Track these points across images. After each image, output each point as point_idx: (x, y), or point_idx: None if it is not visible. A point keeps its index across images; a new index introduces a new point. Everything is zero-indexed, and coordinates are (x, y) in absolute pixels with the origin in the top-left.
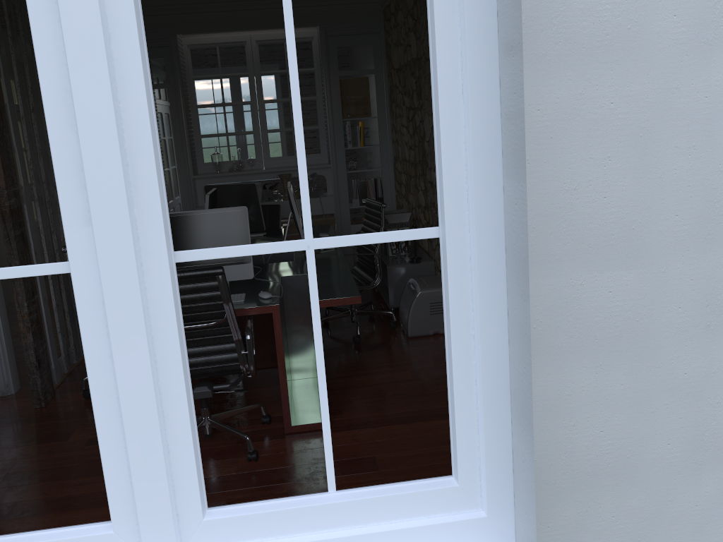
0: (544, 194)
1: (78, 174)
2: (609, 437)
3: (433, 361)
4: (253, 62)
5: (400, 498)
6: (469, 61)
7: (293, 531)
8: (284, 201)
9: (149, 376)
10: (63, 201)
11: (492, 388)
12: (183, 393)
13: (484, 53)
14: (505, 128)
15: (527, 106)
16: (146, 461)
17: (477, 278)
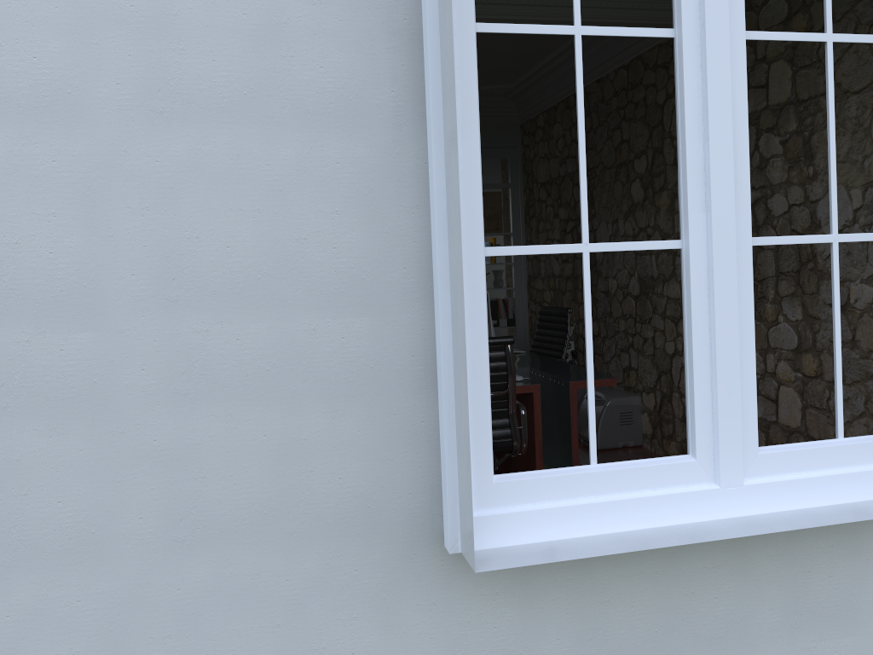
0: None
1: (700, 174)
2: None
3: None
4: None
5: None
6: None
7: (819, 467)
8: None
9: (736, 329)
10: (689, 193)
11: None
12: (753, 346)
13: None
14: None
15: None
16: (728, 398)
17: None
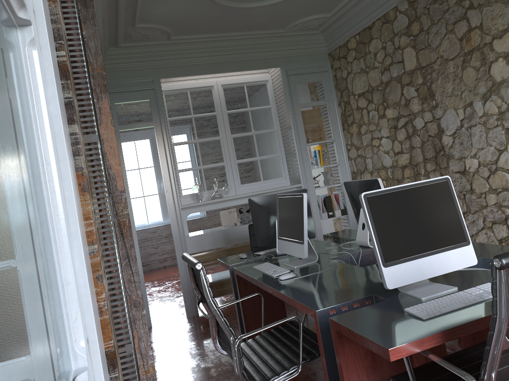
0: None
1: None
2: None
3: None
4: (219, 103)
5: None
6: None
7: None
8: None
9: None
10: None
11: None
12: None
13: None
14: None
15: None
16: None
17: None
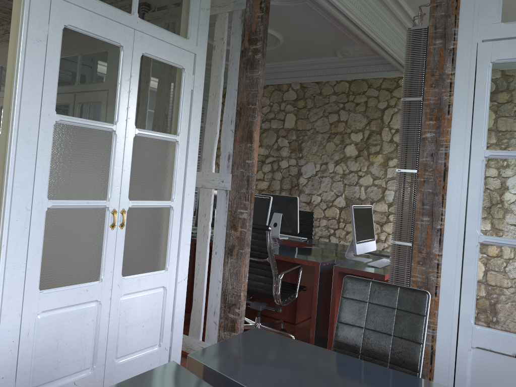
0: None
1: None
2: None
3: None
4: None
5: None
6: None
7: None
8: None
9: None
10: None
11: None
12: None
13: None
14: None
15: None
16: None
17: None
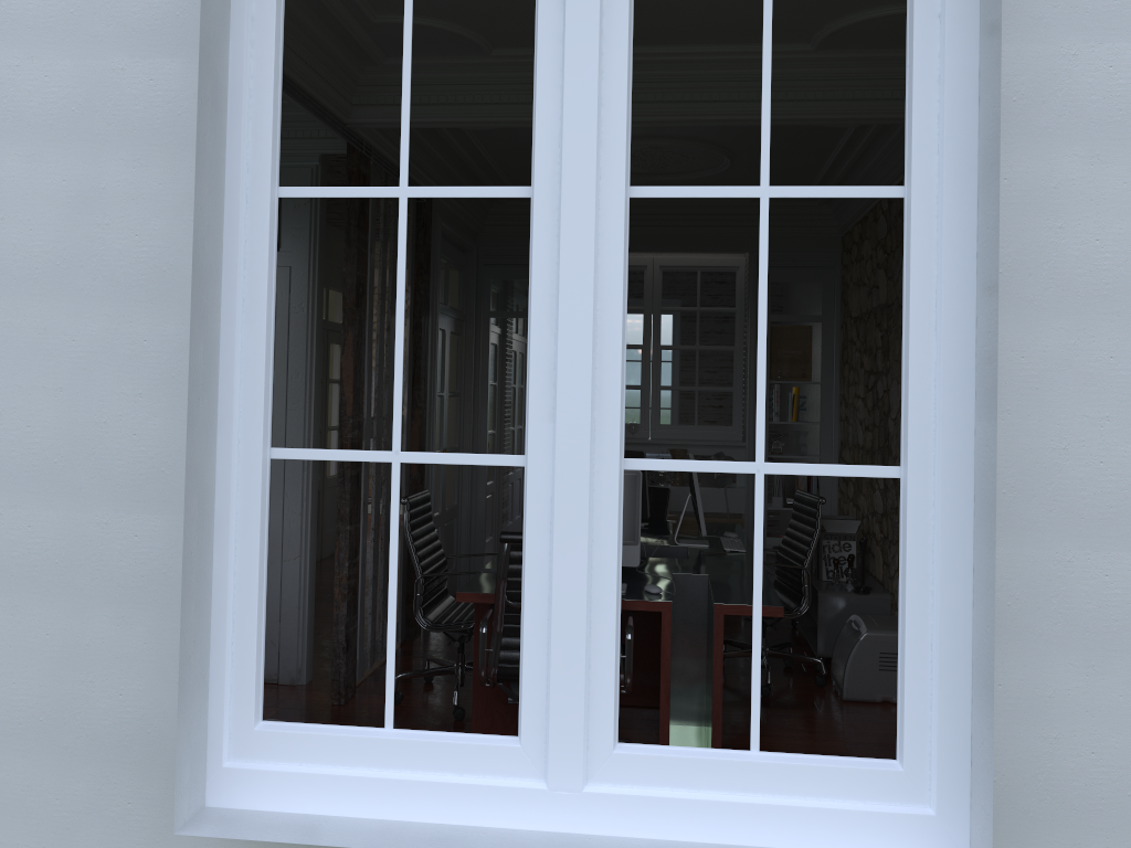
0: (1026, 450)
1: (549, 372)
2: (1103, 762)
3: (879, 736)
4: (652, 293)
5: (832, 772)
6: (944, 298)
7: (707, 787)
8: (673, 487)
9: (583, 579)
10: (532, 396)
11: (950, 655)
12: (613, 605)
13: (960, 291)
14: (979, 367)
15: (1010, 352)
16: (567, 670)
17: (940, 525)
